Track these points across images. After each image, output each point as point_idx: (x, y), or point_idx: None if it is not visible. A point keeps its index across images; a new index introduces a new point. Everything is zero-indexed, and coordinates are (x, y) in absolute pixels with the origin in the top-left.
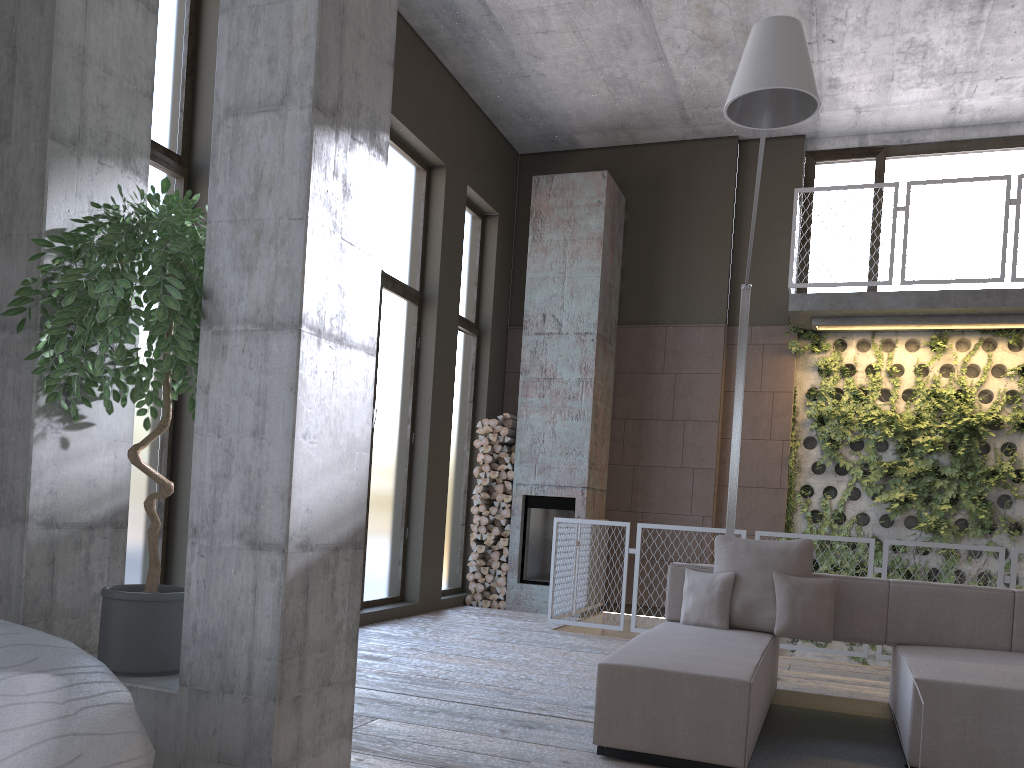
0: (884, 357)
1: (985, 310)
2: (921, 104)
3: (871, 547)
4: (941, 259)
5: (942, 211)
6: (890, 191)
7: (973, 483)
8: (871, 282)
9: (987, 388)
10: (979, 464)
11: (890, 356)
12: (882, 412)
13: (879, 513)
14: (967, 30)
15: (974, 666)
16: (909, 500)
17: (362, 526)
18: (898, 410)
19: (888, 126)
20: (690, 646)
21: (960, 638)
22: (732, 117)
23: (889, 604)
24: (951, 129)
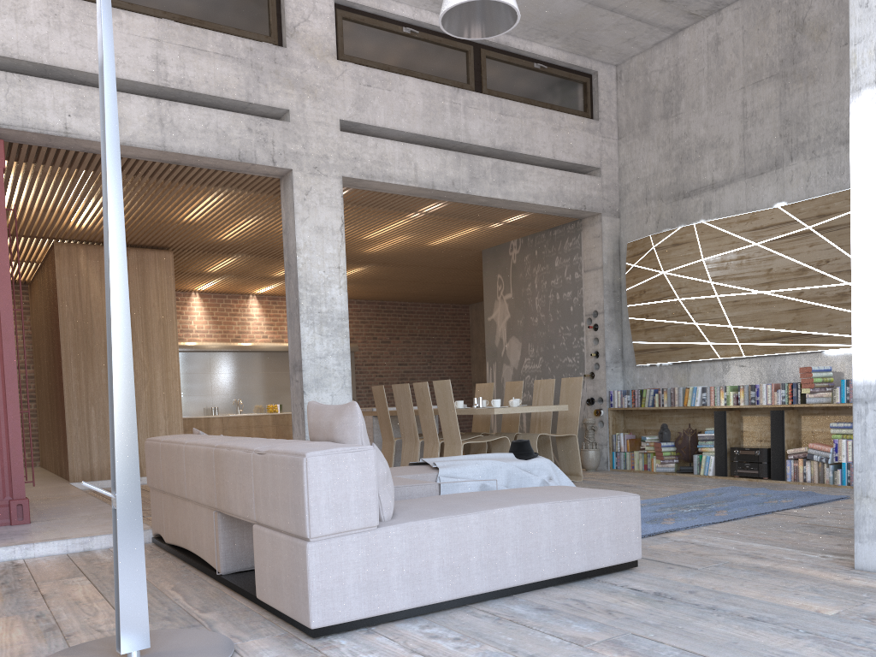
0: None
1: None
2: None
3: None
4: None
5: None
6: None
7: None
8: None
9: None
10: None
11: None
12: None
13: None
14: None
15: None
16: None
17: (854, 386)
18: None
19: None
20: (524, 493)
21: None
22: (493, 2)
23: None
24: None
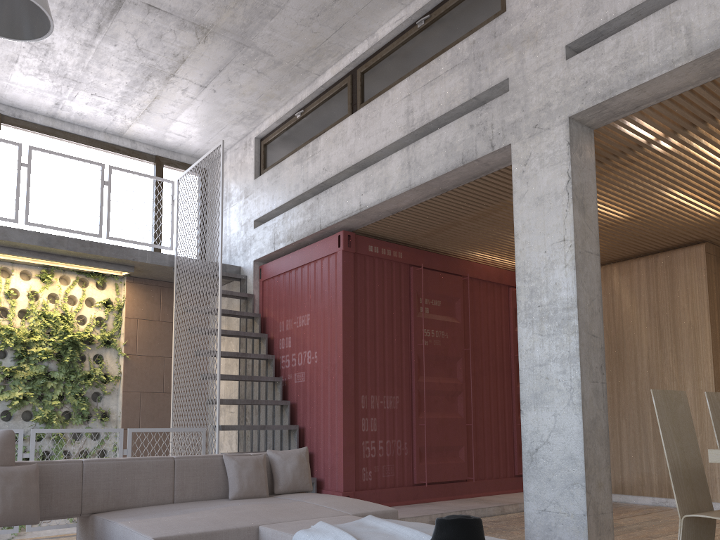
0: (3, 282)
1: (88, 256)
2: (35, 91)
3: (21, 436)
4: (47, 213)
5: (47, 178)
6: (5, 151)
7: (76, 384)
8: (0, 217)
9: (83, 314)
10: (79, 369)
11: (8, 281)
12: (2, 326)
13: (1, 409)
14: (82, 48)
15: (175, 519)
16: (26, 398)
17: None
18: (15, 325)
19: (4, 99)
20: None
21: (139, 499)
22: None
23: (84, 480)
24: (53, 119)
